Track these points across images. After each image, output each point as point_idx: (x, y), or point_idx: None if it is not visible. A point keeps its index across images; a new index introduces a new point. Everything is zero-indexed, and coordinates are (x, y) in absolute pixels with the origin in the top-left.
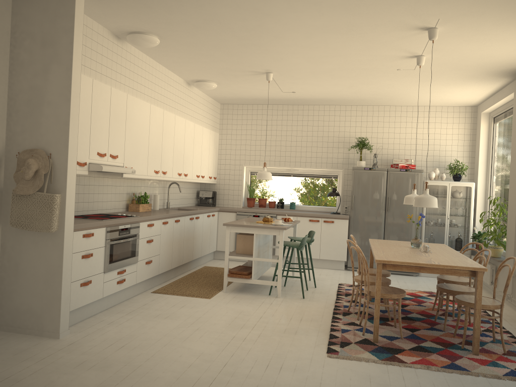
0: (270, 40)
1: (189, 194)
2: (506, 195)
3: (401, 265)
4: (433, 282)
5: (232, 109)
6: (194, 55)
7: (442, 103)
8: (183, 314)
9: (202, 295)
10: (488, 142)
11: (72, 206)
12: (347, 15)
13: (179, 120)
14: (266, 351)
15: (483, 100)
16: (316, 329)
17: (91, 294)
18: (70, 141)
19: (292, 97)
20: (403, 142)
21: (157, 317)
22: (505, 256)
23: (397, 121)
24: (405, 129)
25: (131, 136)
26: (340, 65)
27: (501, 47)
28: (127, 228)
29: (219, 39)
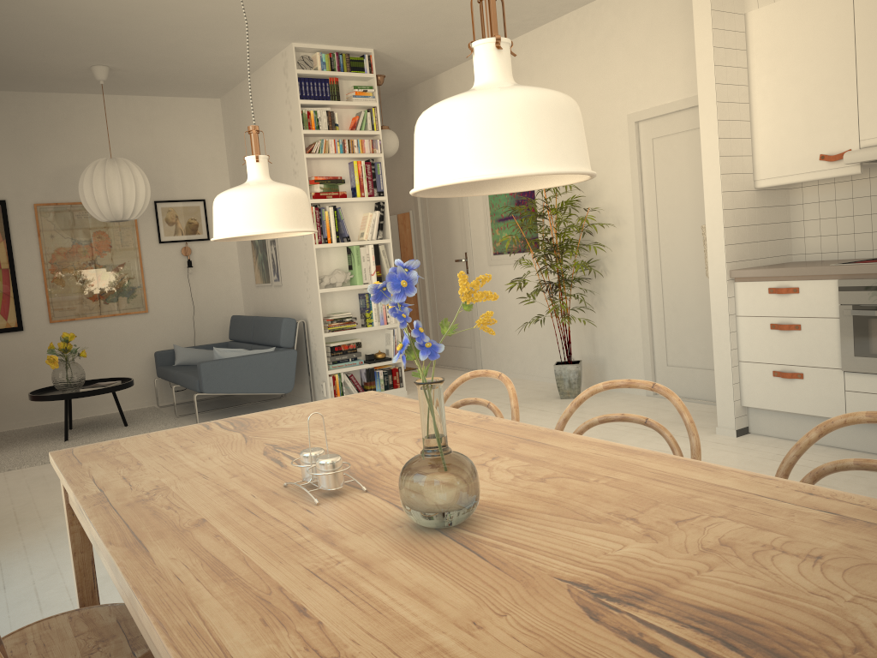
0: None
1: None
2: None
3: None
4: None
5: None
6: None
7: None
8: None
9: None
10: None
11: (719, 241)
12: None
13: None
14: None
15: None
16: None
17: (806, 399)
18: (702, 144)
19: None
20: None
21: None
22: None
23: None
24: None
25: None
26: None
27: None
28: None
29: None
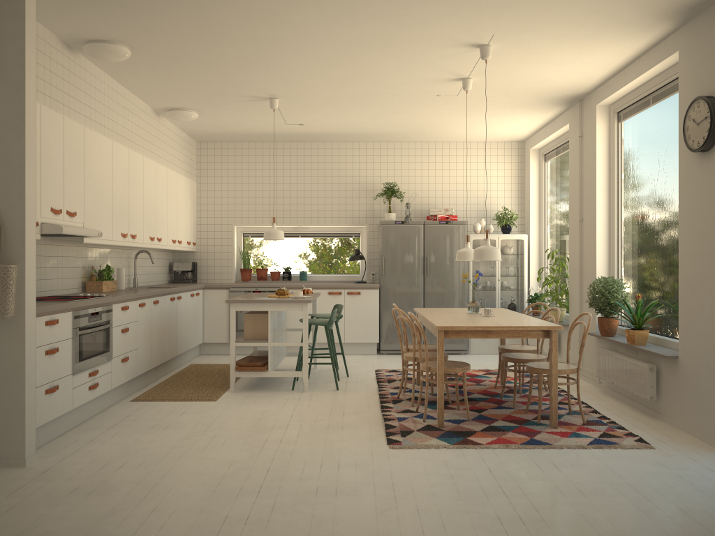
0: (284, 55)
1: (159, 268)
2: (565, 247)
3: (466, 331)
4: (486, 359)
5: (213, 148)
6: (174, 73)
7: (485, 137)
8: (188, 421)
9: (204, 398)
10: (539, 185)
11: (33, 281)
12: (387, 26)
13: (148, 163)
14: (314, 450)
15: (532, 133)
16: (365, 421)
17: (59, 404)
18: (27, 190)
19: (298, 131)
20: (440, 187)
21: (153, 428)
22: (567, 320)
23: (432, 161)
24: (442, 171)
25: (91, 185)
26: (368, 89)
27: (558, 69)
28: (98, 312)
29: (216, 52)
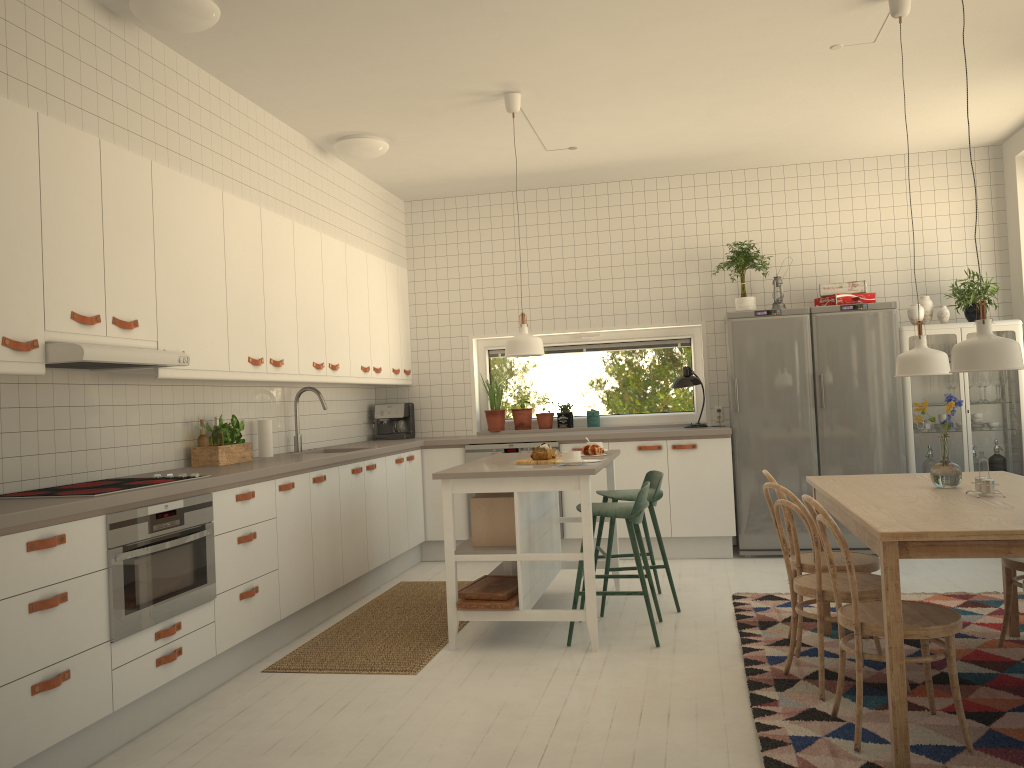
0: None
1: (349, 415)
2: None
3: (953, 541)
4: (953, 567)
5: (431, 211)
6: (319, 53)
7: (921, 142)
8: (344, 732)
9: (396, 666)
10: None
11: None
12: None
13: (304, 234)
14: None
15: (1020, 123)
16: (717, 743)
17: (73, 708)
18: None
19: (569, 164)
20: (836, 245)
21: (271, 751)
22: None
23: (818, 197)
24: (839, 215)
25: (173, 270)
26: (690, 47)
27: None
28: (174, 511)
29: None
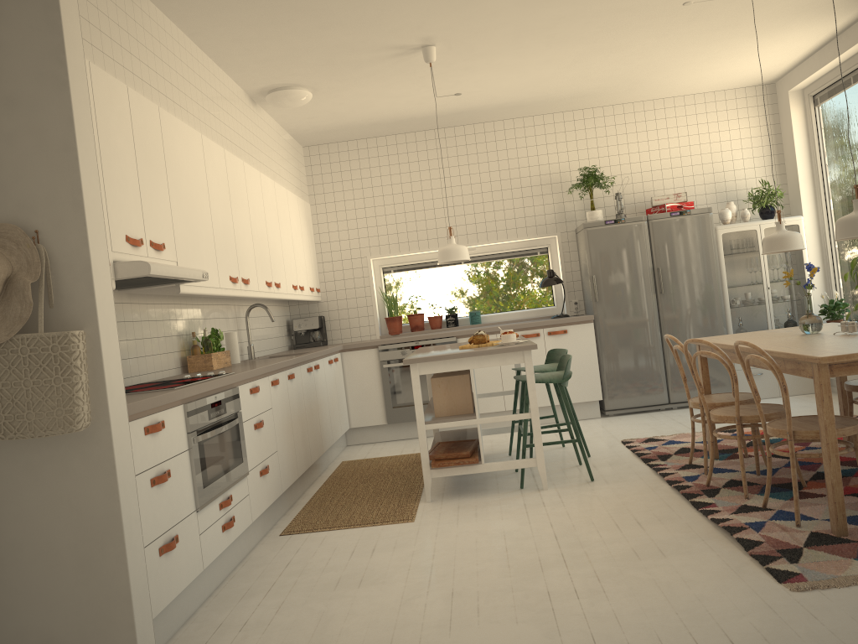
0: None
1: (276, 329)
2: None
3: None
4: None
5: (327, 154)
6: (284, 13)
7: (719, 83)
8: (390, 566)
9: (393, 517)
10: (808, 142)
11: (116, 357)
12: None
13: (250, 172)
14: (654, 610)
15: (794, 65)
16: (691, 535)
17: (182, 567)
18: (85, 191)
19: (450, 108)
20: (657, 166)
21: (339, 586)
22: None
23: (641, 129)
24: (658, 143)
25: (180, 201)
26: (580, 4)
27: None
28: (220, 401)
29: None
